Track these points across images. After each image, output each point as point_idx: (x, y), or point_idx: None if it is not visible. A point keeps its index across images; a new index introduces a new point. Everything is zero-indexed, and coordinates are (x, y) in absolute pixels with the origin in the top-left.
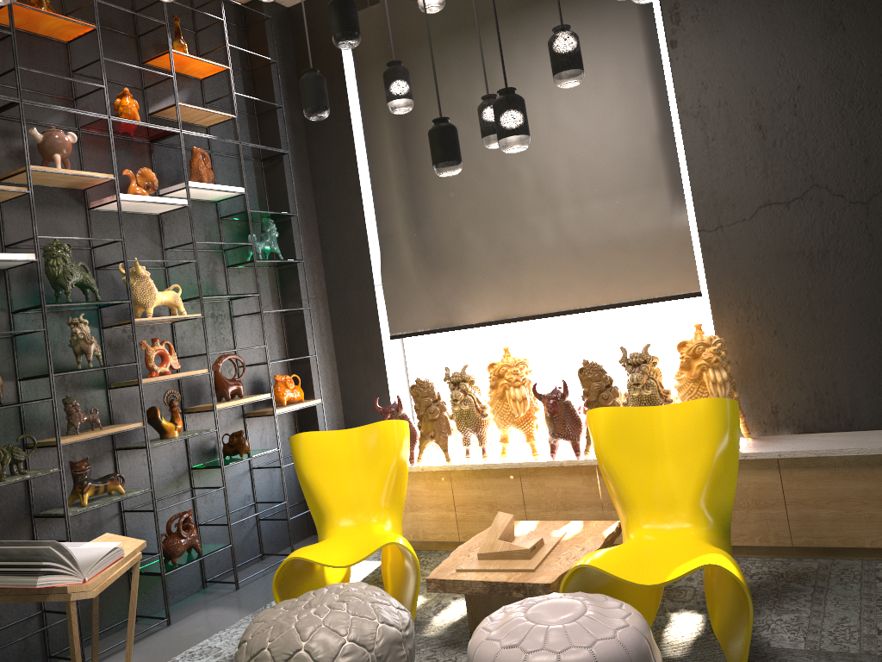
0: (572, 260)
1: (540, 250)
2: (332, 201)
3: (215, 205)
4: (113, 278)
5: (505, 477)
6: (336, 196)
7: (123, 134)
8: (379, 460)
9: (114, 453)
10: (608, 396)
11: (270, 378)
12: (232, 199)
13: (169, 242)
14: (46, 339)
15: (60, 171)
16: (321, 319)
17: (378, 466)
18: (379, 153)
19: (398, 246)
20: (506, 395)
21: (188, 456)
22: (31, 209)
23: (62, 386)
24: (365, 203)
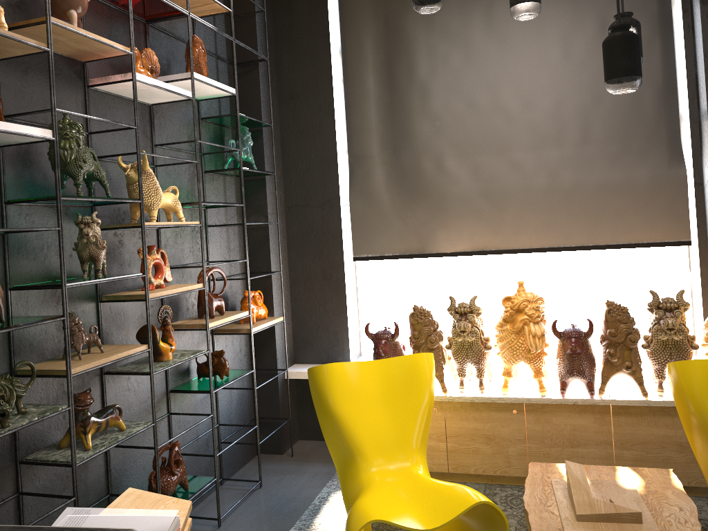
0: (561, 200)
1: (528, 187)
2: (300, 116)
3: (197, 104)
4: (107, 172)
5: (507, 411)
6: (305, 111)
7: (124, 5)
8: (412, 396)
9: (102, 378)
10: (635, 339)
11: (249, 295)
12: (210, 100)
13: (158, 138)
14: (60, 240)
15: (80, 31)
16: (280, 235)
17: (412, 403)
18: (358, 73)
19: (371, 169)
20: (524, 330)
21: (166, 378)
22: (50, 72)
23: (54, 298)
24: (336, 122)
